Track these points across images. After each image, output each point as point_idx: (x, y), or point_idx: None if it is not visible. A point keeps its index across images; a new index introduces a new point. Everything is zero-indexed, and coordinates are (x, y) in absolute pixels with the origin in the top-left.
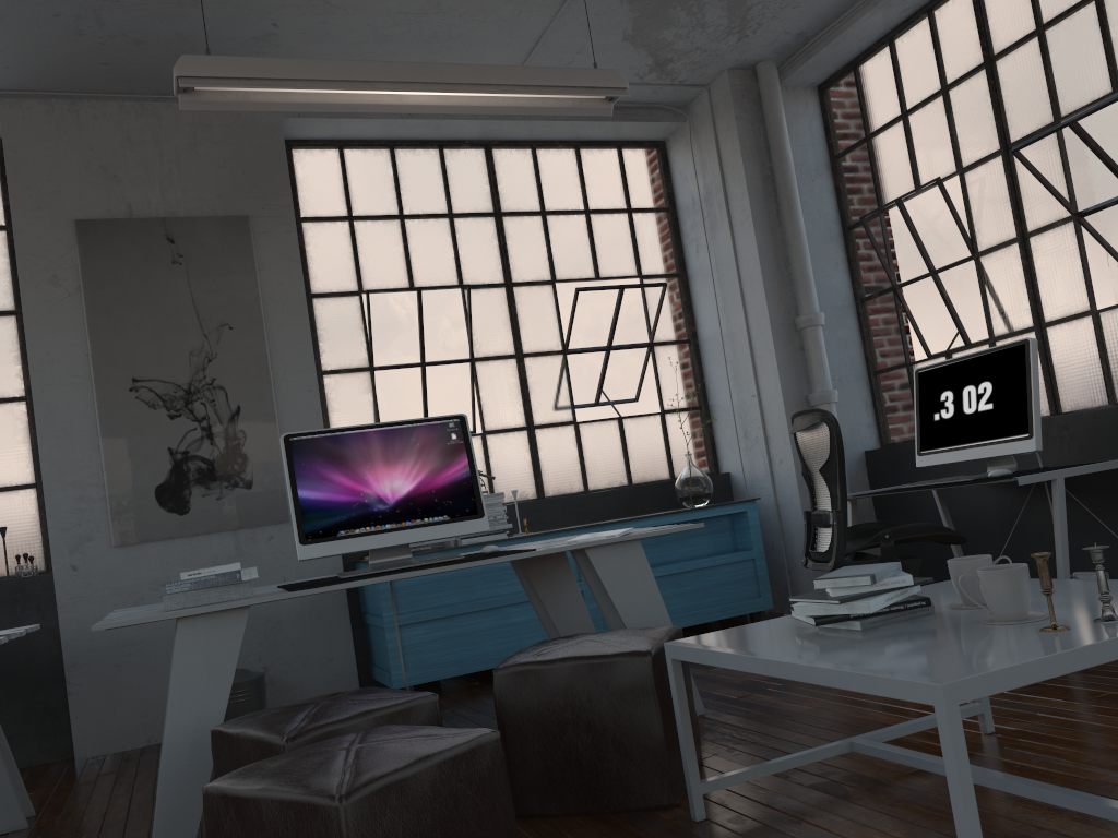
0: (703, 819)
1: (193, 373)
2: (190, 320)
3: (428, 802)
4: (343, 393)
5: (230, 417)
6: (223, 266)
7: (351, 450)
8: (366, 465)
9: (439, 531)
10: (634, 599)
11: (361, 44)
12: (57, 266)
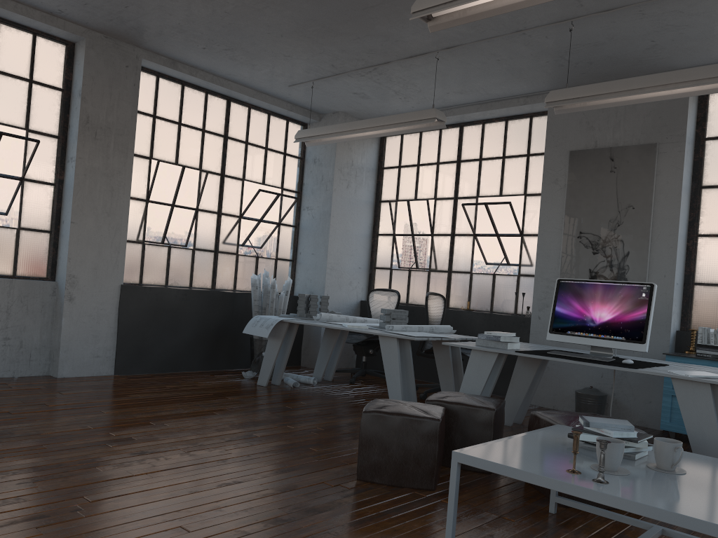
0: (552, 513)
1: (608, 231)
2: (612, 203)
3: (394, 428)
4: (708, 249)
5: (622, 257)
6: (635, 173)
7: (586, 292)
8: (590, 301)
9: (616, 345)
10: (696, 418)
11: (716, 36)
12: (558, 174)
